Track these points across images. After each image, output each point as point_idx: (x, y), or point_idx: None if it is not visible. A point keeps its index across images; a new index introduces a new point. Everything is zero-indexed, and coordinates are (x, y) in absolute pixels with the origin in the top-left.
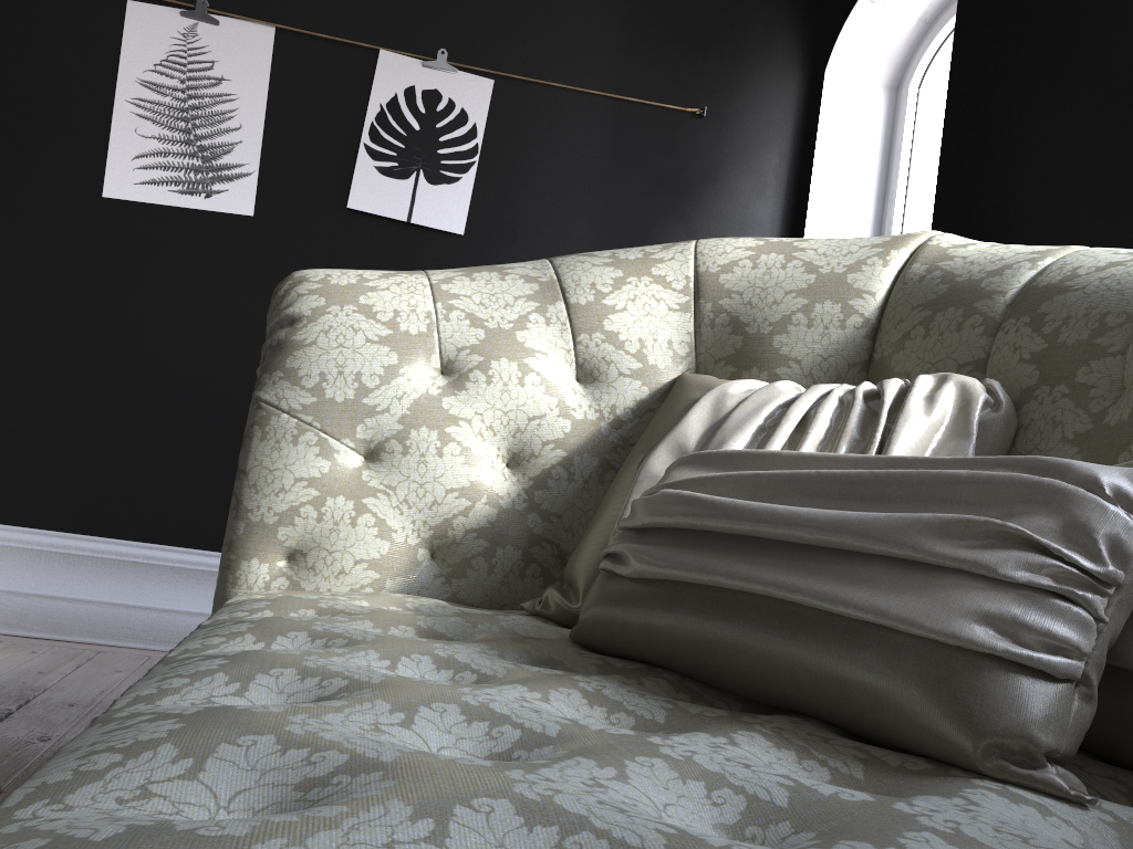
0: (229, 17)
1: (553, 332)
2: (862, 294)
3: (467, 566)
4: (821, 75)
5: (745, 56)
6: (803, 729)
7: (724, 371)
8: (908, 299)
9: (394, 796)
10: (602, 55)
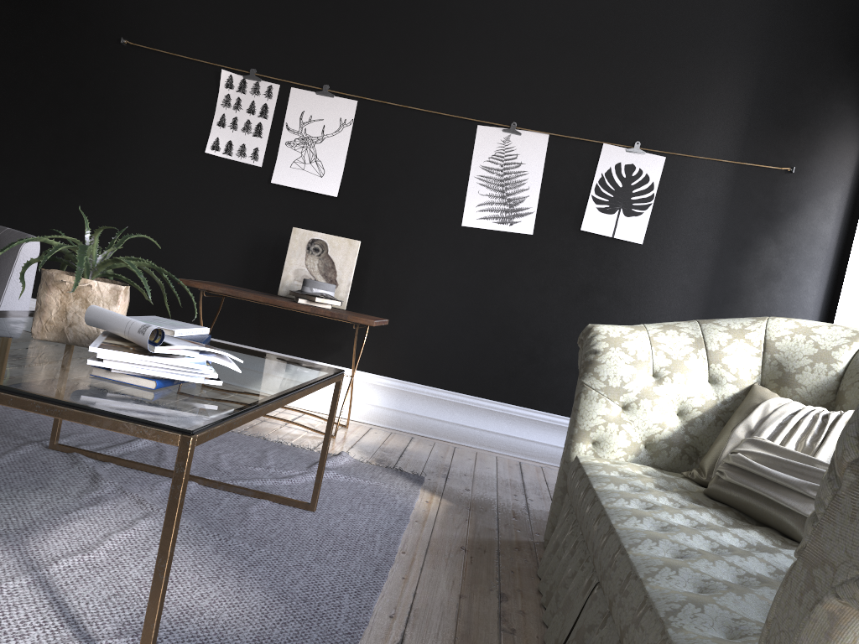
0: (526, 130)
1: (699, 361)
2: (836, 361)
3: (659, 453)
4: None
5: (823, 133)
6: (769, 531)
7: (772, 385)
8: (856, 367)
9: (681, 531)
10: (731, 138)
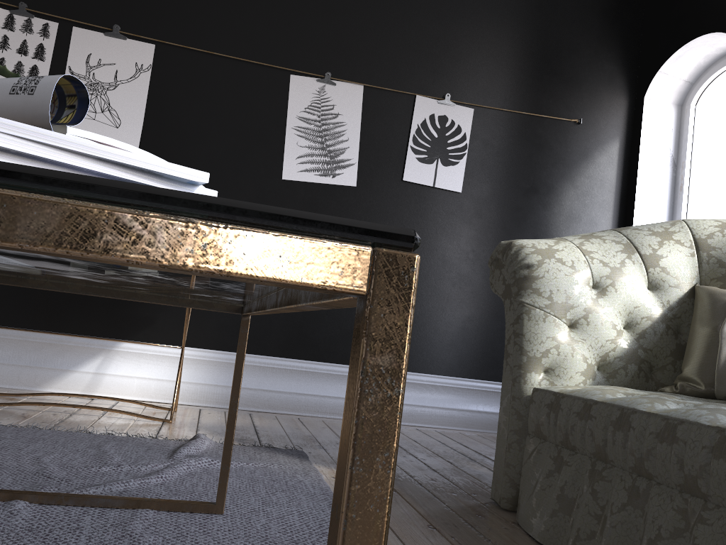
0: (340, 81)
1: (637, 267)
2: None
3: (616, 373)
4: (641, 99)
5: (600, 90)
6: None
7: (716, 284)
8: None
9: None
10: (527, 93)
